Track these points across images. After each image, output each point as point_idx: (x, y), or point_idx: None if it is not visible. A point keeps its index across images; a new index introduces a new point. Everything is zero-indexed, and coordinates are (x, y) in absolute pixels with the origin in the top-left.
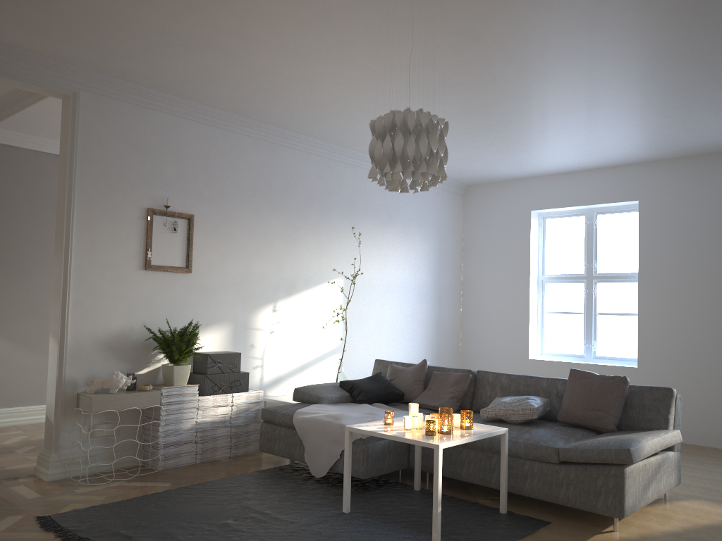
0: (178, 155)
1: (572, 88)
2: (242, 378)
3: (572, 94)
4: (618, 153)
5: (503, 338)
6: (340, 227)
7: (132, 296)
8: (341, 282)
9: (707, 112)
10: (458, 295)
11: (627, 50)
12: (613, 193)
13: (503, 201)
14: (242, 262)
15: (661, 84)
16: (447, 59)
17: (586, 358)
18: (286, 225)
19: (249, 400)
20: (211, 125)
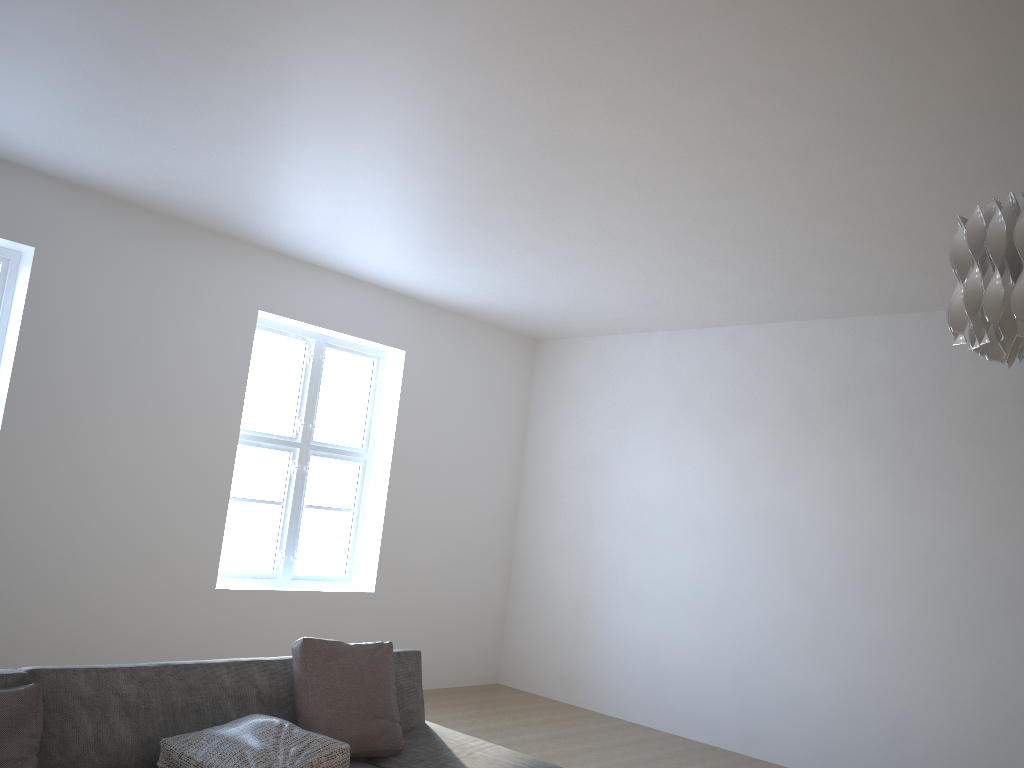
0: None
1: (412, 88)
2: None
3: (382, 90)
4: (87, 154)
5: None
6: None
7: None
8: None
9: (355, 195)
10: None
11: (587, 120)
12: None
13: None
14: None
15: (456, 155)
16: None
17: None
18: None
19: None
20: None
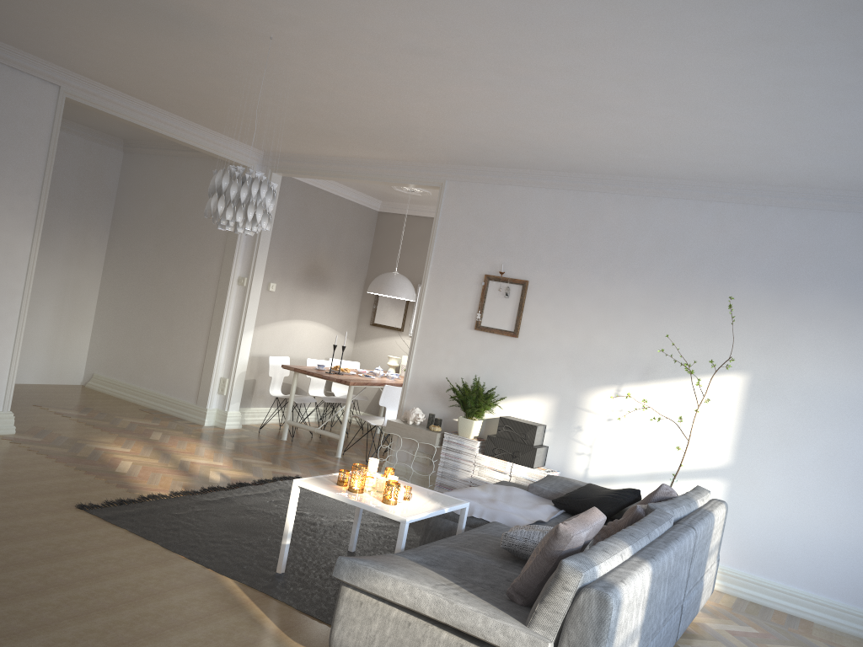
0: (522, 223)
1: (650, 38)
2: (526, 451)
3: (679, 42)
4: None
5: None
6: (755, 300)
7: (461, 352)
8: (745, 378)
9: None
10: None
11: None
12: None
13: None
14: (579, 333)
15: None
16: (487, 74)
17: None
18: (651, 293)
19: (531, 477)
20: (560, 188)
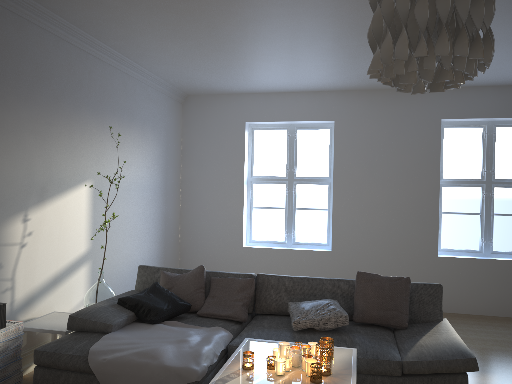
0: None
1: (370, 11)
2: None
3: (363, 18)
4: (331, 80)
5: (220, 230)
6: (91, 126)
7: None
8: (91, 184)
9: None
10: (179, 193)
11: None
12: (314, 113)
13: (221, 112)
14: None
15: None
16: None
17: (288, 244)
18: (37, 119)
19: (8, 338)
20: None
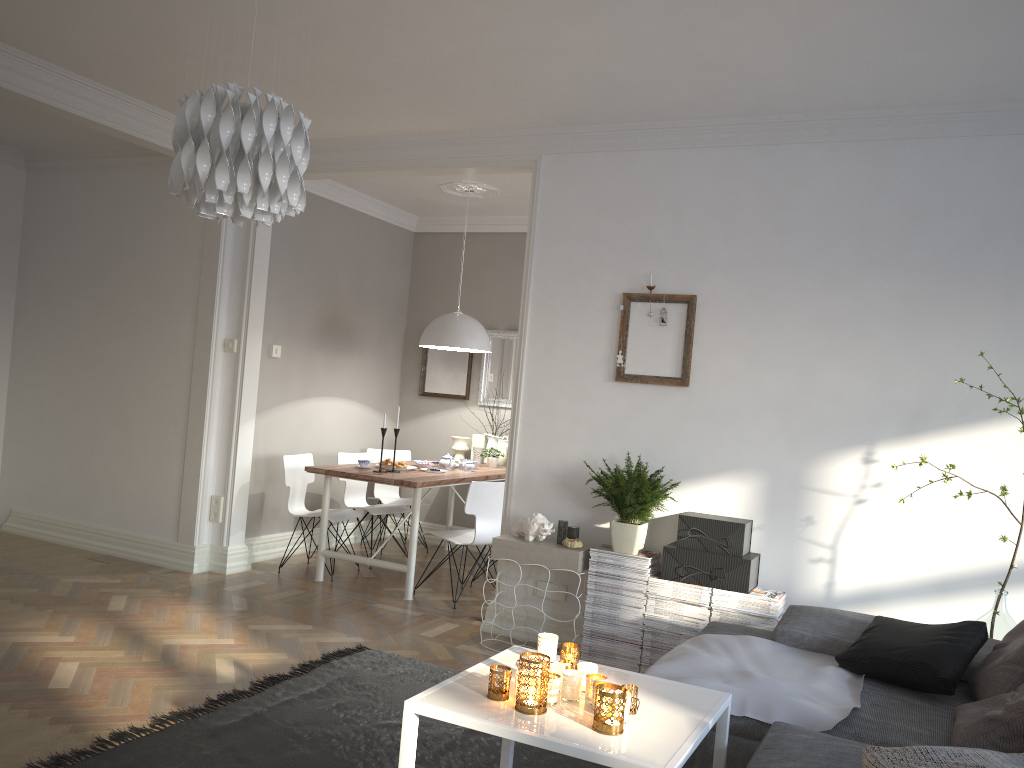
0: (675, 207)
1: None
2: (734, 567)
3: None
4: None
5: None
6: None
7: (597, 418)
8: None
9: None
10: None
11: None
12: None
13: None
14: (792, 369)
15: None
16: None
17: None
18: (907, 293)
19: (746, 609)
20: (734, 145)
